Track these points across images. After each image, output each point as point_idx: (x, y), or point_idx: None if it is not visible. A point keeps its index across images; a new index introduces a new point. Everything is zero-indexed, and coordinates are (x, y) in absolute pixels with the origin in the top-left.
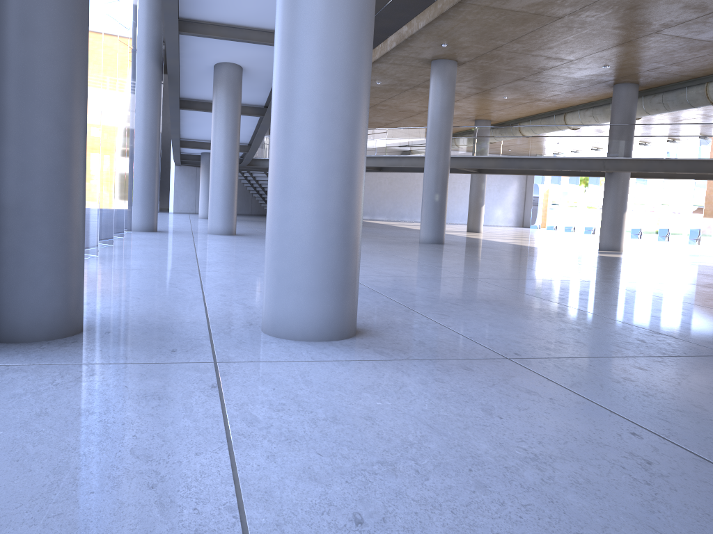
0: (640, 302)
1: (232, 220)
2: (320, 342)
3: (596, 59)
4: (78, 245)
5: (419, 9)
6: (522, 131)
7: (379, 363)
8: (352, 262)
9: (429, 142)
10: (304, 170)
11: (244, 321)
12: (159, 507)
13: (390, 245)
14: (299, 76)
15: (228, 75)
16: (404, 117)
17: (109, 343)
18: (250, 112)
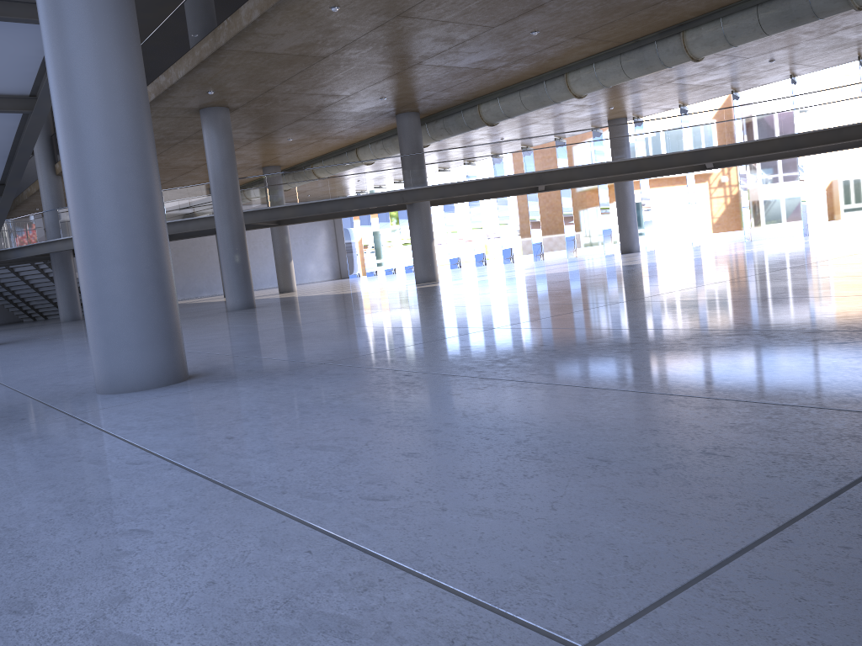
0: (439, 313)
1: None
2: (159, 388)
3: (371, 92)
4: None
5: (174, 56)
6: (315, 174)
7: (217, 386)
8: (173, 313)
9: (216, 199)
10: (112, 238)
11: (75, 393)
12: (93, 463)
13: (195, 319)
14: (90, 156)
15: None
16: (178, 174)
17: None
18: None
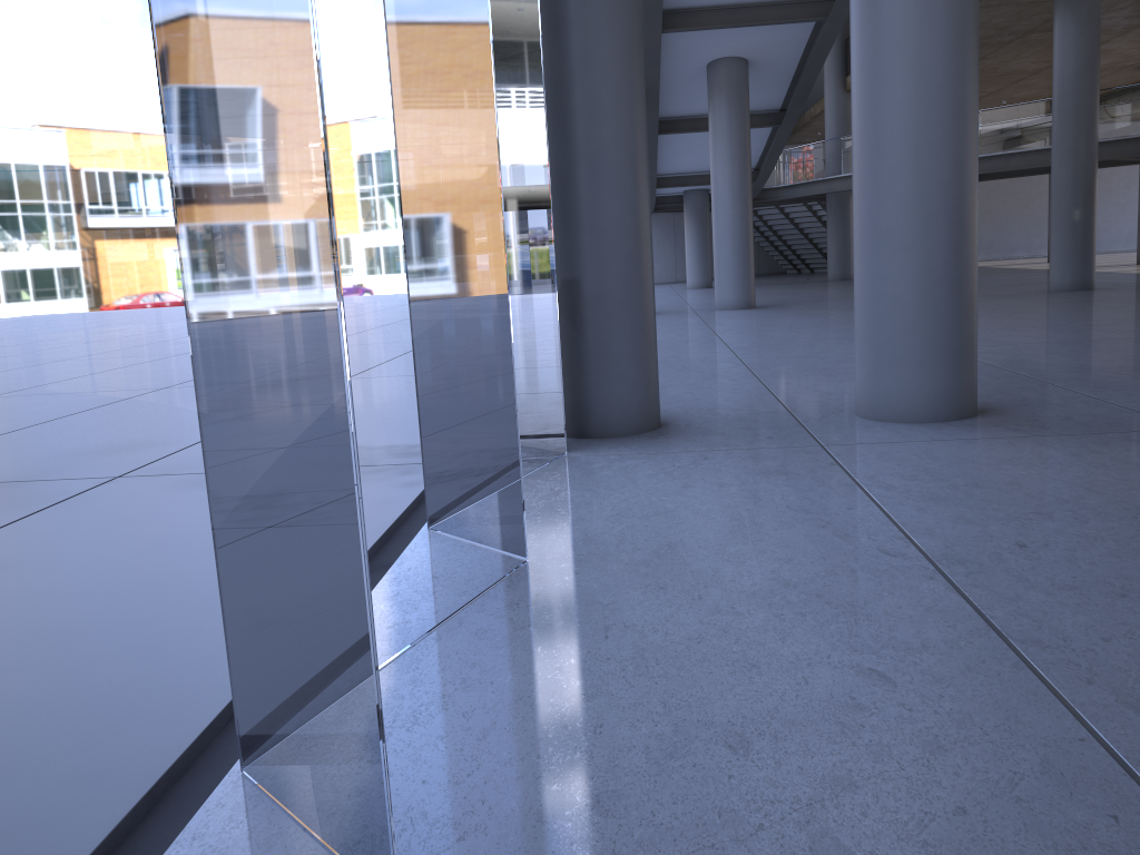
0: None
1: (749, 287)
2: (934, 423)
3: None
4: (653, 332)
5: None
6: None
7: (1015, 439)
8: (968, 324)
9: (1058, 125)
10: (902, 219)
11: (831, 408)
12: (838, 537)
13: (999, 300)
14: (889, 107)
15: (728, 76)
16: (1007, 83)
17: (697, 434)
18: (759, 123)
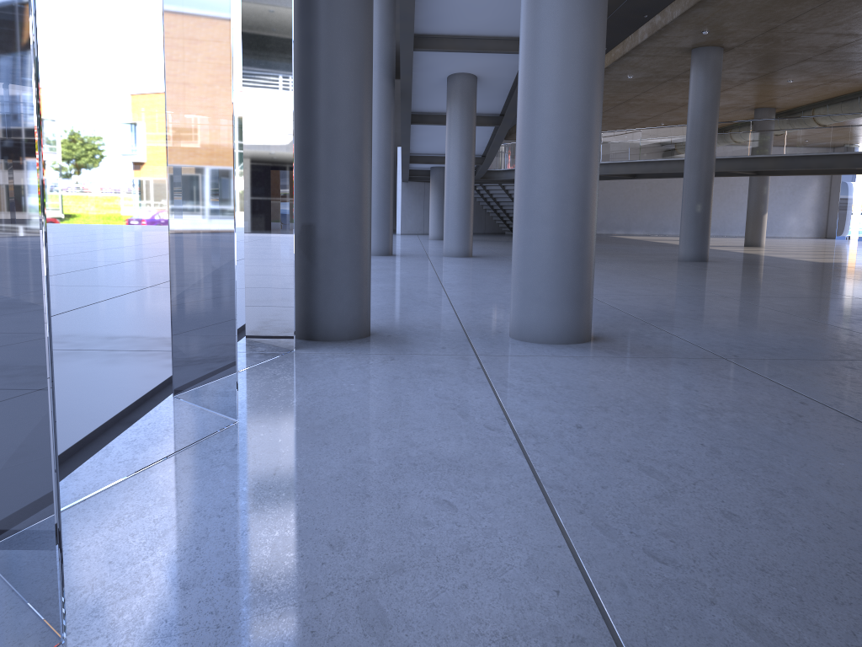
0: None
1: (468, 241)
2: (559, 345)
3: None
4: (367, 267)
5: None
6: (809, 123)
7: (607, 358)
8: (586, 277)
9: (690, 144)
10: (544, 200)
11: (494, 330)
12: (460, 416)
13: (642, 264)
14: (539, 121)
15: (462, 86)
16: (664, 111)
17: (394, 342)
18: (484, 123)
